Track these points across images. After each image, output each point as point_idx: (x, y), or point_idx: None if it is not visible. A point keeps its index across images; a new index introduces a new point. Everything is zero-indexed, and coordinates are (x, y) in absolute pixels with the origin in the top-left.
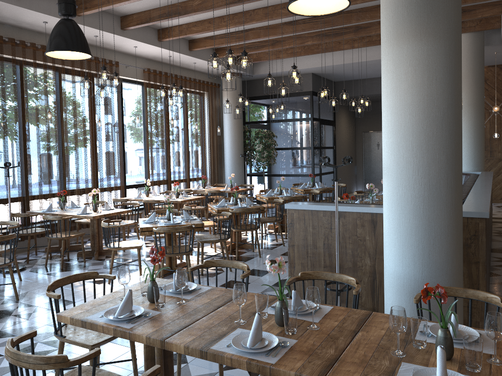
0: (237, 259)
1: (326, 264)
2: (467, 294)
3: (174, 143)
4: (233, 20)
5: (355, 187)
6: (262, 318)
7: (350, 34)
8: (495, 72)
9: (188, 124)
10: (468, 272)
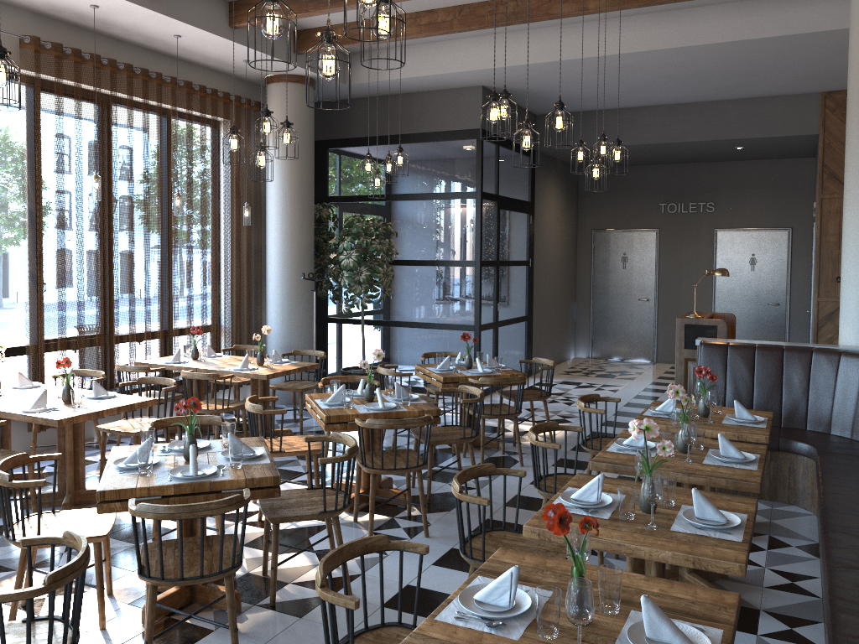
0: None
1: None
2: None
3: (117, 242)
4: None
5: (573, 349)
6: None
7: None
8: None
9: (166, 194)
10: None
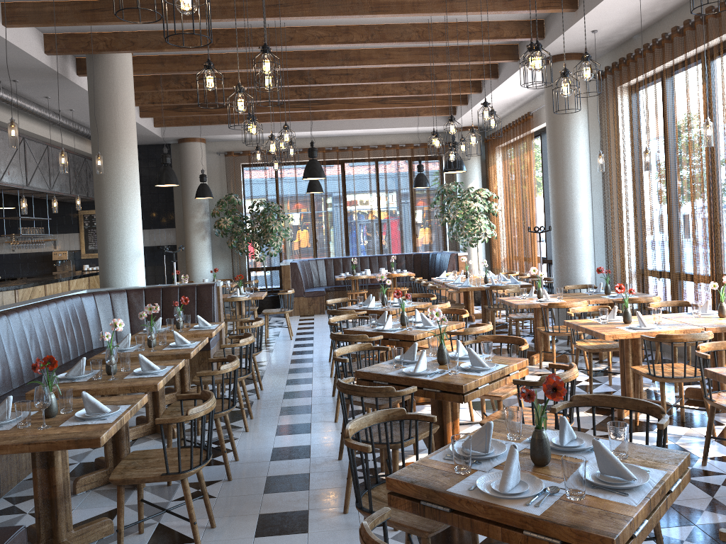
0: None
1: None
2: None
3: None
4: None
5: None
6: None
7: None
8: None
9: None
10: None
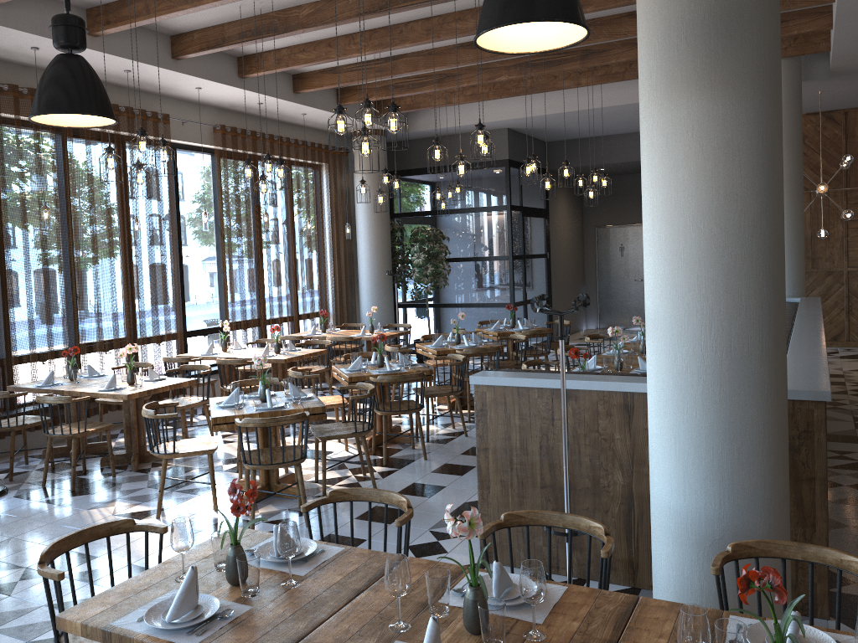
0: (385, 464)
1: (545, 482)
2: (805, 554)
3: (270, 255)
4: (371, 42)
5: (584, 322)
6: (439, 617)
7: (573, 63)
8: (818, 124)
9: (294, 220)
10: (796, 496)
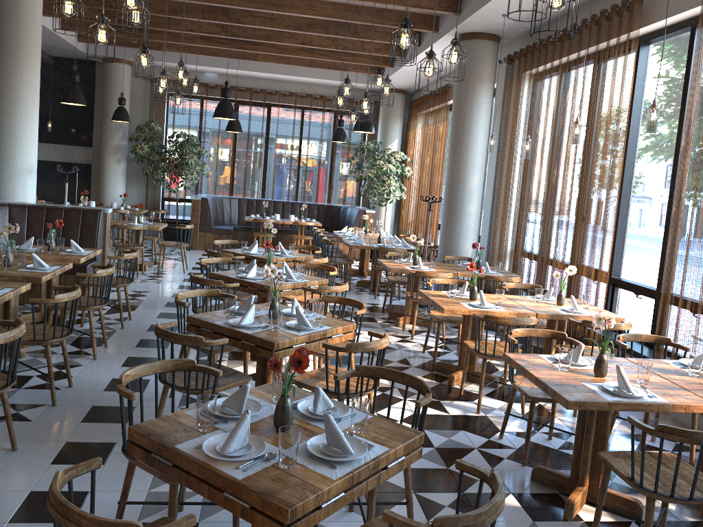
0: None
1: None
2: None
3: None
4: None
5: None
6: None
7: None
8: None
9: None
10: None
